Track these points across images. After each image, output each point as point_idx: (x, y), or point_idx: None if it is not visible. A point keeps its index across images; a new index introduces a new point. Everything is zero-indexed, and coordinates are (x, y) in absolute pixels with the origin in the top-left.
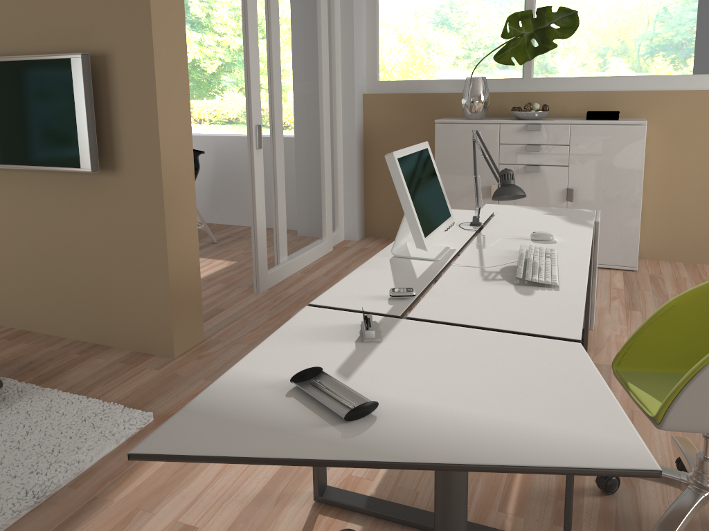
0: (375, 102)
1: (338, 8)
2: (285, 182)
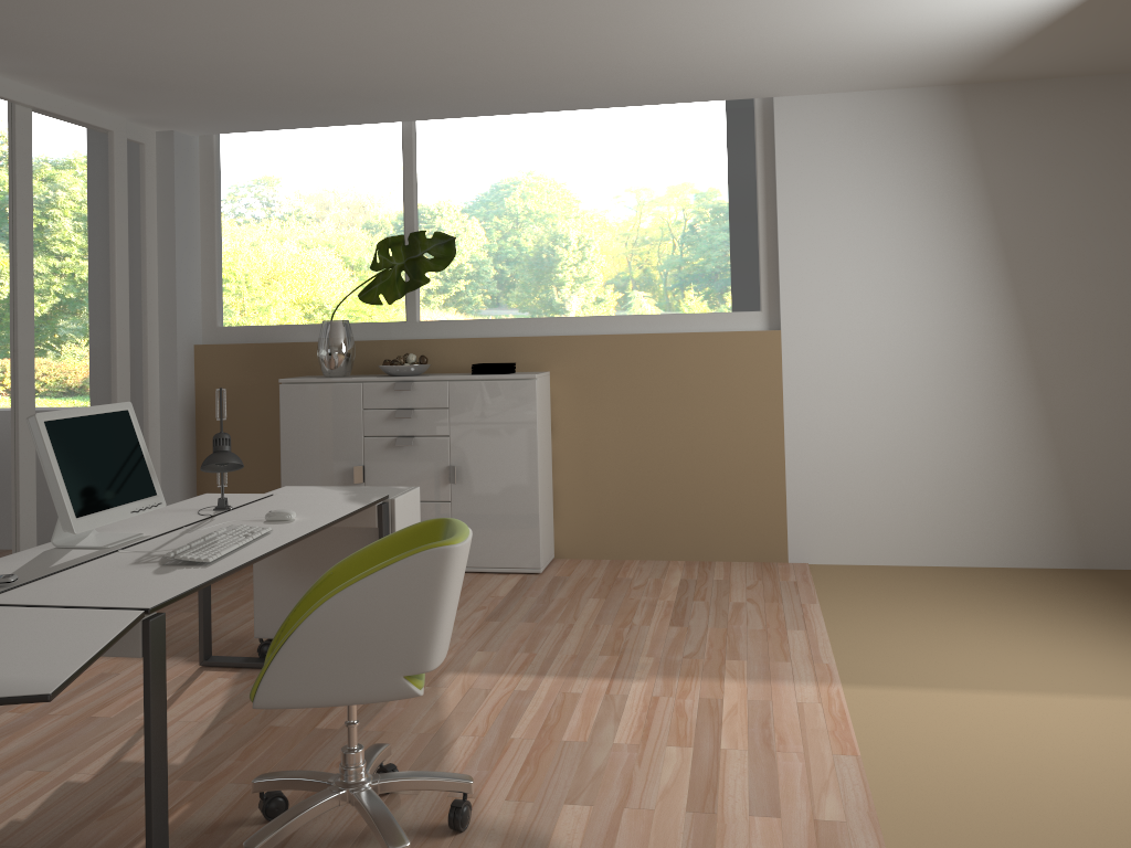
0: (212, 356)
1: (153, 228)
2: (35, 472)
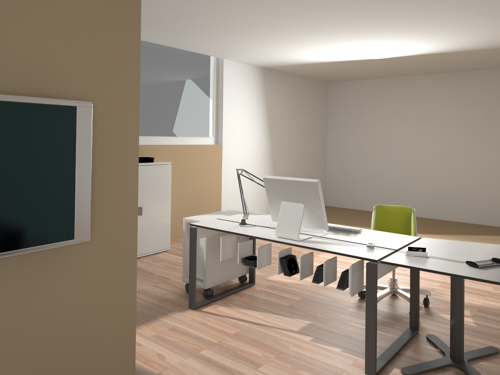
0: None
1: None
2: None
